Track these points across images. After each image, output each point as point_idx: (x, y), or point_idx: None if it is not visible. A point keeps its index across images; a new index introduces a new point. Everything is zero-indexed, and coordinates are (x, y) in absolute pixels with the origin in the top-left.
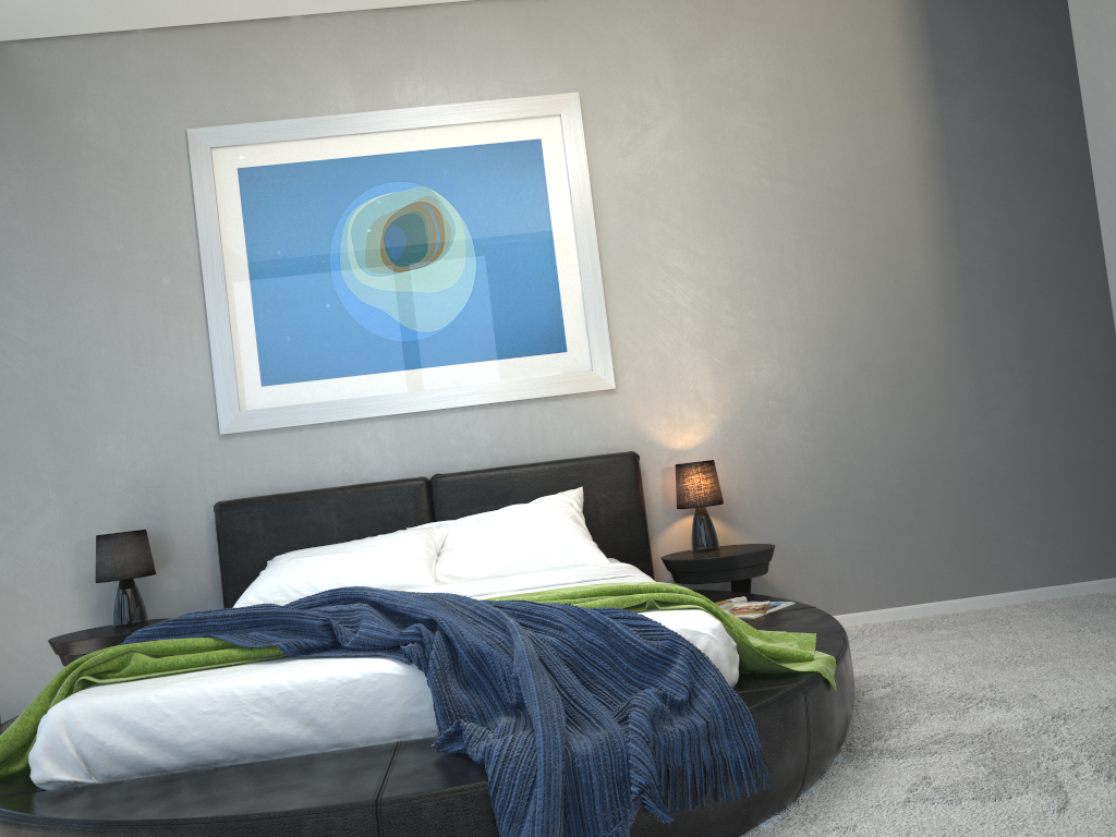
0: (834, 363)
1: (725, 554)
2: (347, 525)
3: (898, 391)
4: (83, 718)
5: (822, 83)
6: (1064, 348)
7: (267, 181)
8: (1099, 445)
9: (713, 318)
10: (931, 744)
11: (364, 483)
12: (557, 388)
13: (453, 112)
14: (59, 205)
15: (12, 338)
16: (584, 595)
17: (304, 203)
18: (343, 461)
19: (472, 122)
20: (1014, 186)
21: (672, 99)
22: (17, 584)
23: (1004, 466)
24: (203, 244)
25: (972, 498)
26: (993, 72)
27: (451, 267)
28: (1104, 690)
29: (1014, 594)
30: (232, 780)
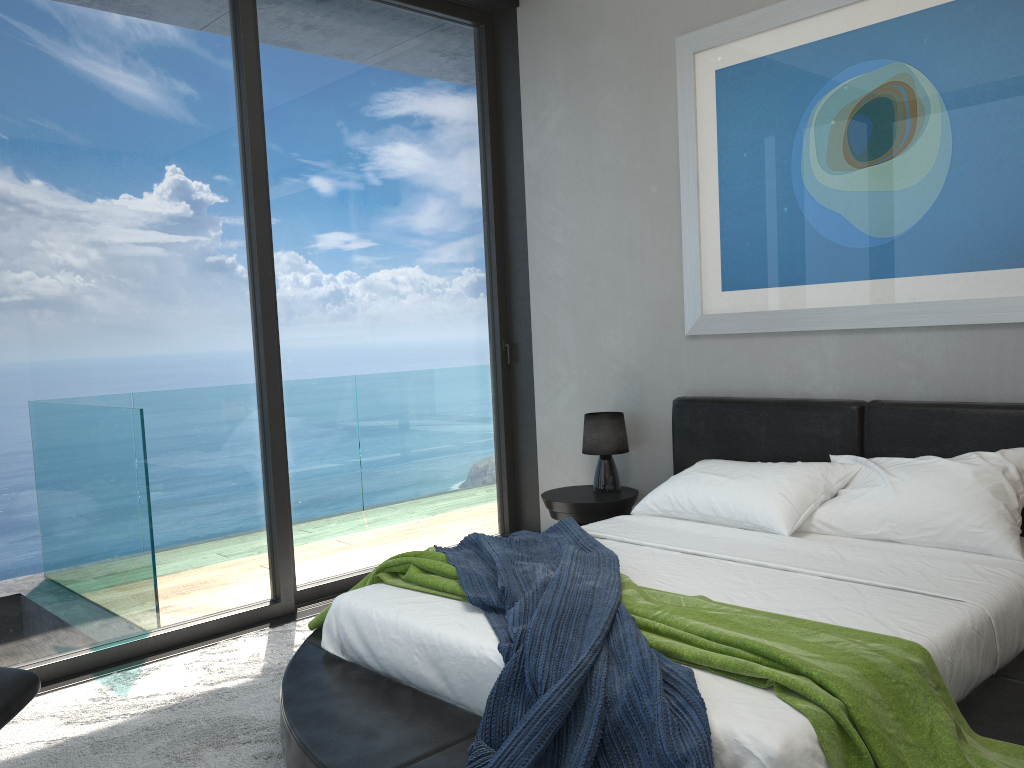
0: None
1: None
2: (772, 441)
3: None
4: (342, 612)
5: None
6: None
7: (738, 80)
8: None
9: None
10: None
11: (800, 399)
12: None
13: None
14: (585, 126)
15: (554, 242)
16: (726, 641)
17: (770, 99)
18: (788, 372)
19: None
20: None
21: None
22: (552, 438)
23: None
24: (681, 152)
25: None
26: None
27: (919, 159)
28: None
29: None
30: (373, 704)
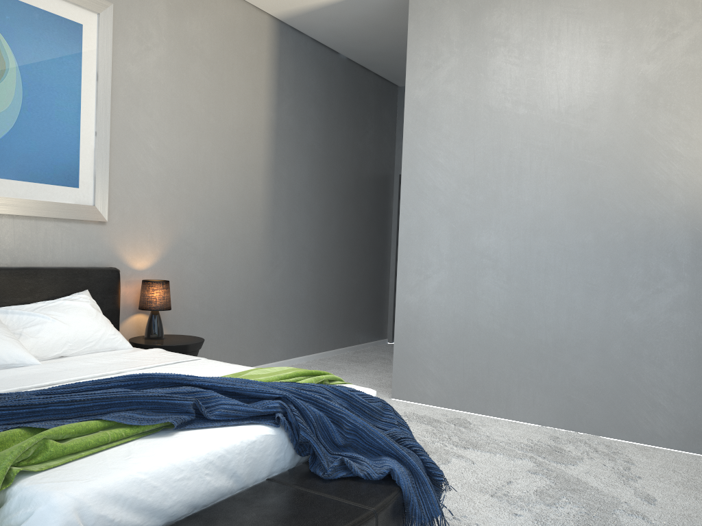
0: (219, 230)
1: (183, 342)
2: None
3: (243, 252)
4: (92, 502)
5: (235, 65)
6: (302, 242)
7: None
8: (306, 291)
9: (166, 188)
10: None
11: None
12: (70, 213)
13: None
14: None
15: None
16: (290, 376)
17: None
18: None
19: None
20: (297, 155)
21: (164, 37)
22: None
23: (275, 298)
24: None
25: (262, 313)
26: (298, 94)
27: (2, 97)
28: None
29: (271, 364)
30: (230, 525)
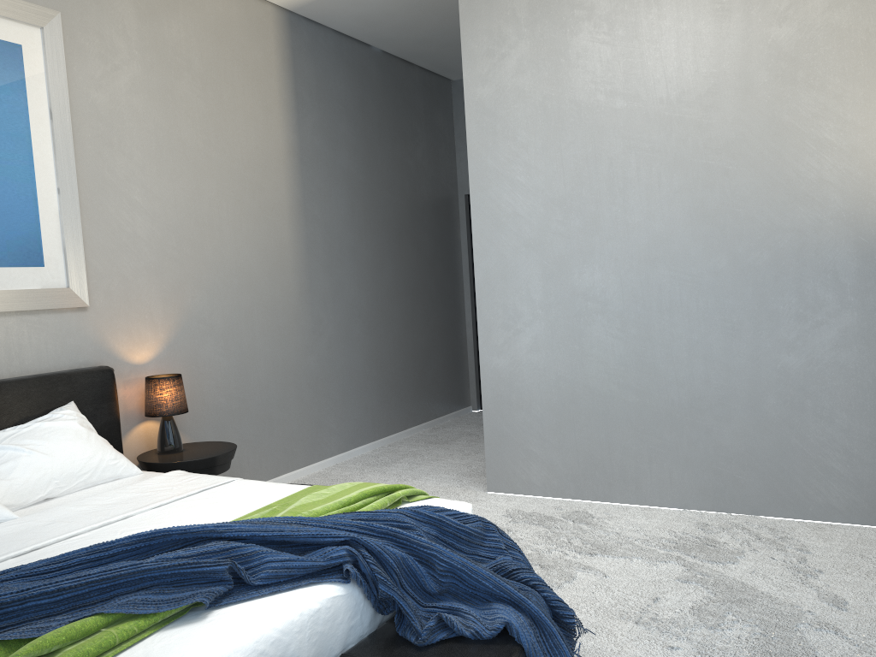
0: (240, 297)
1: (209, 453)
2: None
3: (274, 321)
4: None
5: (236, 77)
6: (350, 298)
7: None
8: (362, 361)
9: (163, 251)
10: None
11: None
12: (37, 302)
13: None
14: None
15: None
16: (356, 500)
17: None
18: None
19: None
20: (331, 186)
21: (136, 50)
22: None
23: (323, 375)
24: None
25: (309, 397)
26: (323, 105)
27: None
28: (491, 511)
29: (327, 461)
30: None
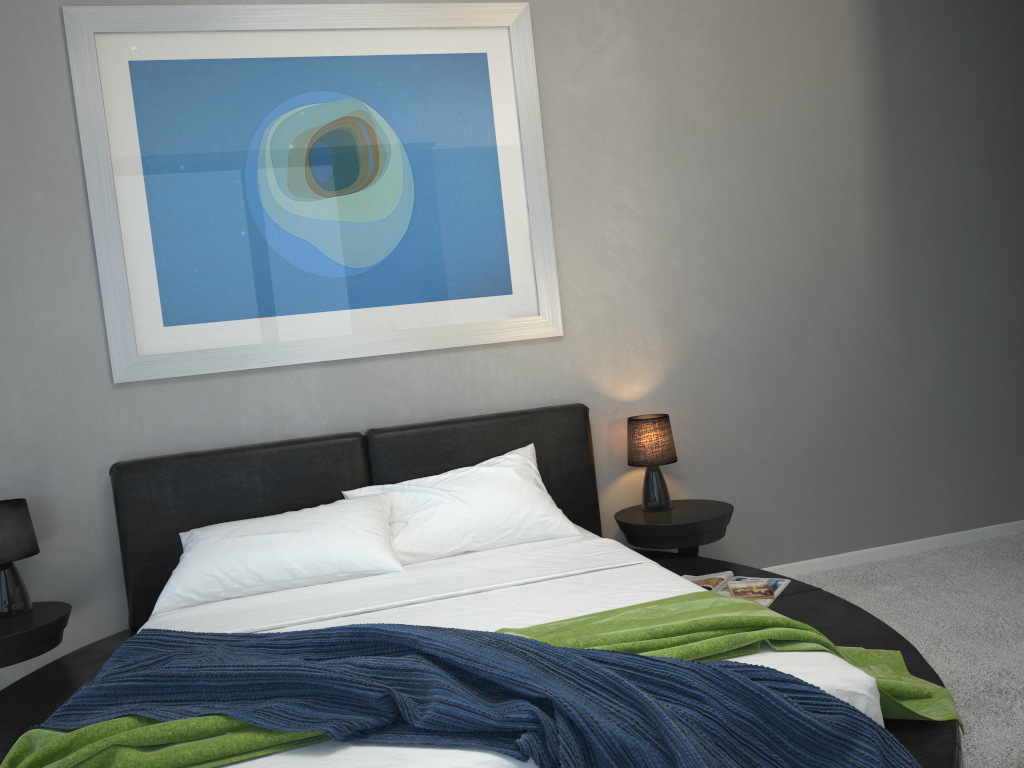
0: (777, 312)
1: (689, 517)
2: (273, 490)
3: (835, 342)
4: None
5: (775, 15)
6: (981, 302)
7: (167, 79)
8: (1005, 396)
9: (662, 262)
10: None
11: (290, 440)
12: (502, 334)
13: (390, 14)
14: None
15: None
16: (679, 631)
17: (213, 109)
18: (263, 414)
19: (411, 27)
20: (946, 138)
21: (626, 20)
22: None
23: (925, 417)
24: (87, 152)
25: (896, 448)
26: (933, 19)
27: (387, 194)
28: None
29: (928, 540)
30: None
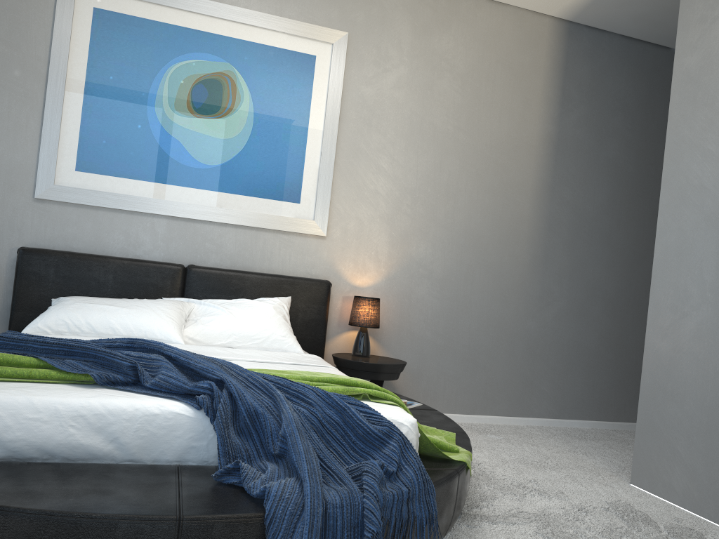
0: (463, 254)
1: (376, 361)
2: (119, 286)
3: (496, 281)
4: None
5: (498, 77)
6: (592, 278)
7: (114, 24)
8: (597, 340)
9: (398, 206)
10: (511, 517)
11: (137, 259)
12: (288, 226)
13: (261, 18)
14: None
15: None
16: (319, 380)
17: (139, 48)
18: (125, 239)
19: (272, 29)
20: (588, 174)
21: (406, 57)
22: None
23: (544, 341)
24: (54, 54)
25: (522, 356)
26: (594, 102)
27: (235, 124)
28: (602, 495)
29: (531, 419)
30: (48, 477)
